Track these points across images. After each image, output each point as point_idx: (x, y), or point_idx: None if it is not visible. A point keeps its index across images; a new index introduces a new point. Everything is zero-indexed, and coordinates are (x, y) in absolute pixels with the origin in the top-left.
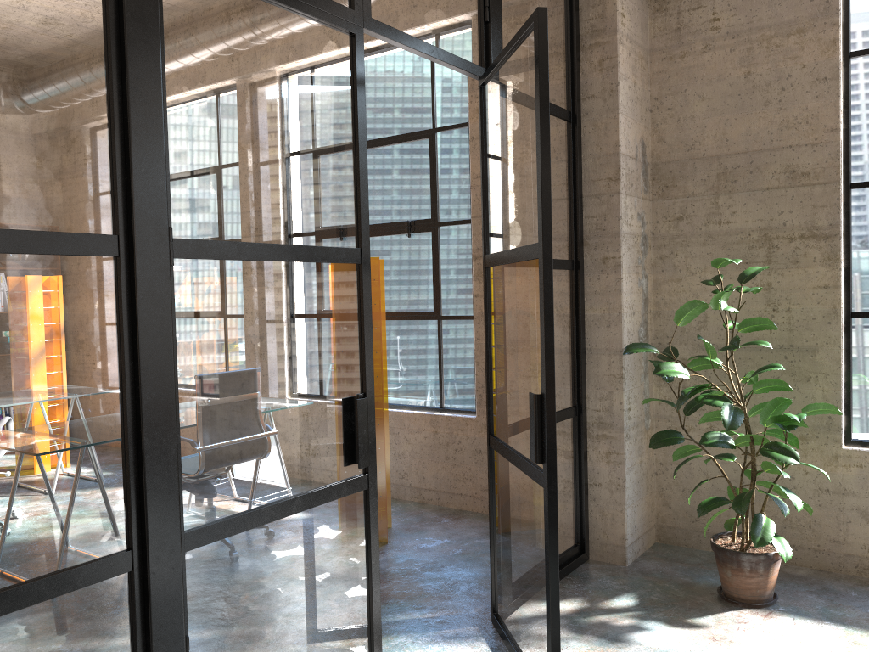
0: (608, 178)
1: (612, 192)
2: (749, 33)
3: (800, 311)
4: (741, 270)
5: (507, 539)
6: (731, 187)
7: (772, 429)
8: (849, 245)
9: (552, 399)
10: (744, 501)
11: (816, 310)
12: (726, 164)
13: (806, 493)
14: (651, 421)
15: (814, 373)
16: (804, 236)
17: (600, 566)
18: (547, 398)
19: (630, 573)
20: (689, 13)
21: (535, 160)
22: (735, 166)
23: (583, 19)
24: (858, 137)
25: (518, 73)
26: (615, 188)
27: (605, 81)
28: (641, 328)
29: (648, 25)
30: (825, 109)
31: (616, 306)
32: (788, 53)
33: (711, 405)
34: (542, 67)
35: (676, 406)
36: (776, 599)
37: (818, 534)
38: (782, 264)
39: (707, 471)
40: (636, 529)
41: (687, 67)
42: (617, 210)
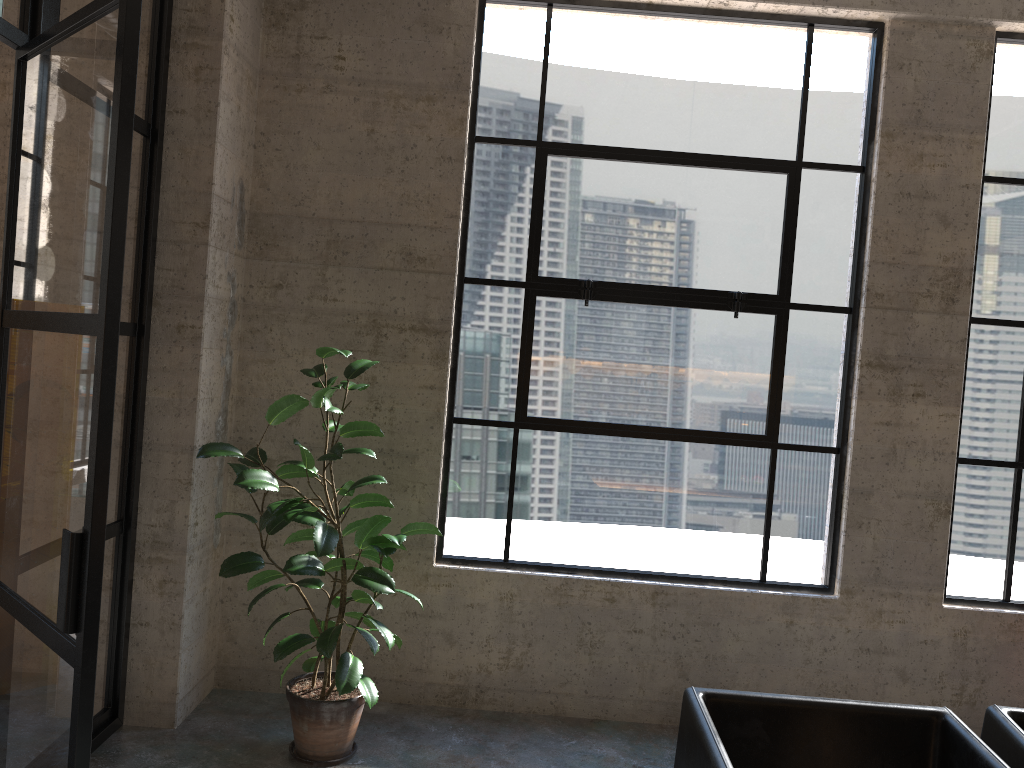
0: (195, 223)
1: (198, 241)
2: (377, 85)
3: (404, 412)
4: (345, 358)
5: (3, 733)
6: (342, 259)
7: (367, 550)
8: (458, 344)
9: (101, 541)
10: (331, 640)
11: (421, 412)
12: (339, 231)
13: (393, 618)
14: (221, 535)
15: (412, 483)
16: (415, 328)
17: (138, 734)
18: (93, 540)
19: (179, 739)
20: (312, 40)
21: (103, 194)
22: (348, 236)
23: (179, 8)
24: (476, 229)
25: (86, 61)
26: (203, 238)
27: (202, 96)
28: (220, 419)
29: (261, 40)
30: (447, 191)
31: (191, 389)
32: (416, 120)
33: (301, 522)
34: (128, 66)
35: (260, 524)
36: (356, 750)
37: (402, 663)
38: (390, 357)
39: (285, 596)
40: (192, 677)
41: (304, 105)
42: (203, 267)
